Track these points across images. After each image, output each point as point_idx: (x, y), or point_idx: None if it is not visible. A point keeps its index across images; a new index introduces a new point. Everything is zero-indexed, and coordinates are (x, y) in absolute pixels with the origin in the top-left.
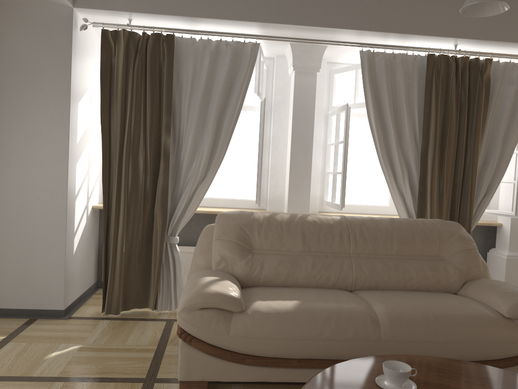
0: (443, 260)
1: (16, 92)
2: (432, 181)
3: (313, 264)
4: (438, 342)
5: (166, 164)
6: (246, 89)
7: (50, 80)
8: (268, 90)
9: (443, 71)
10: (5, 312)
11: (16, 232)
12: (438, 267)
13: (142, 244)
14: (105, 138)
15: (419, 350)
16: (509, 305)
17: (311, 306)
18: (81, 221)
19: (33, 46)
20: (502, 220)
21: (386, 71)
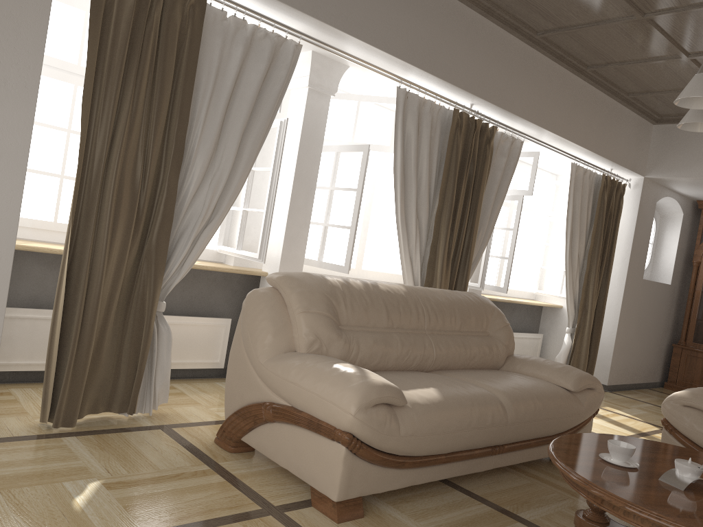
0: (490, 336)
1: None
2: (445, 249)
3: (402, 343)
4: (541, 420)
5: (173, 192)
6: (279, 103)
7: (10, 14)
8: None
9: (463, 130)
10: None
11: None
12: (491, 344)
13: (116, 313)
14: (83, 135)
15: (529, 430)
16: (572, 379)
17: (451, 392)
18: None
19: None
20: None
21: (418, 117)
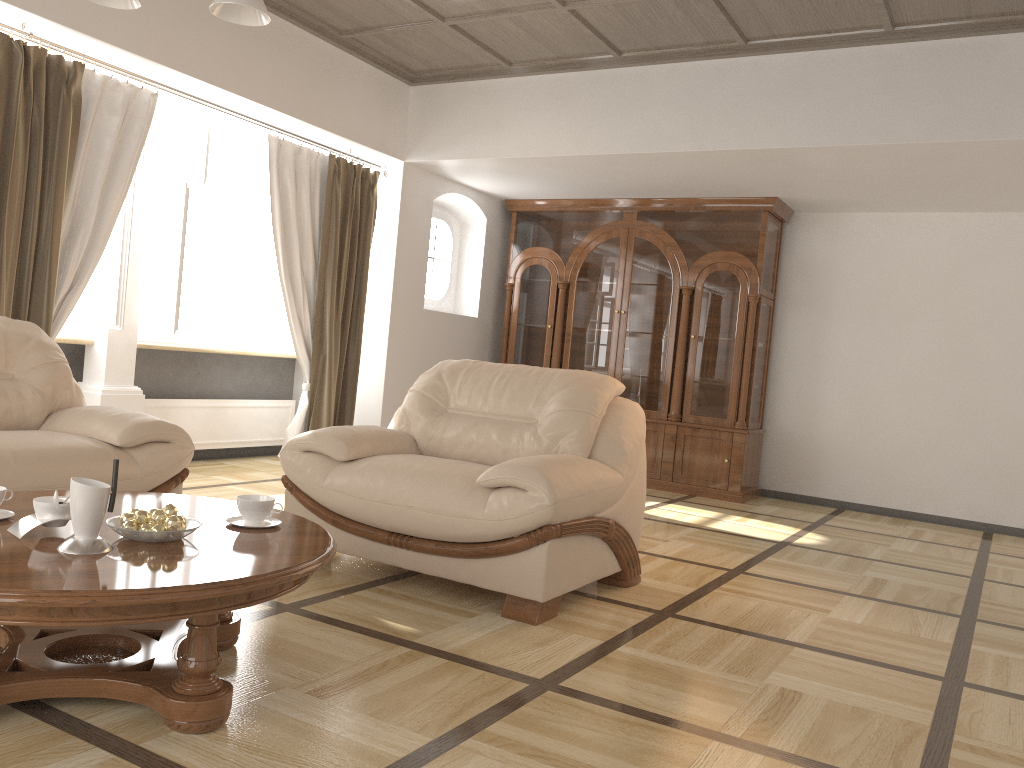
0: (14, 379)
1: None
2: None
3: None
4: (21, 489)
5: None
6: None
7: None
8: None
9: (3, 62)
10: None
11: None
12: (6, 390)
13: None
14: None
15: None
16: (121, 429)
17: None
18: None
19: None
20: (95, 334)
21: None
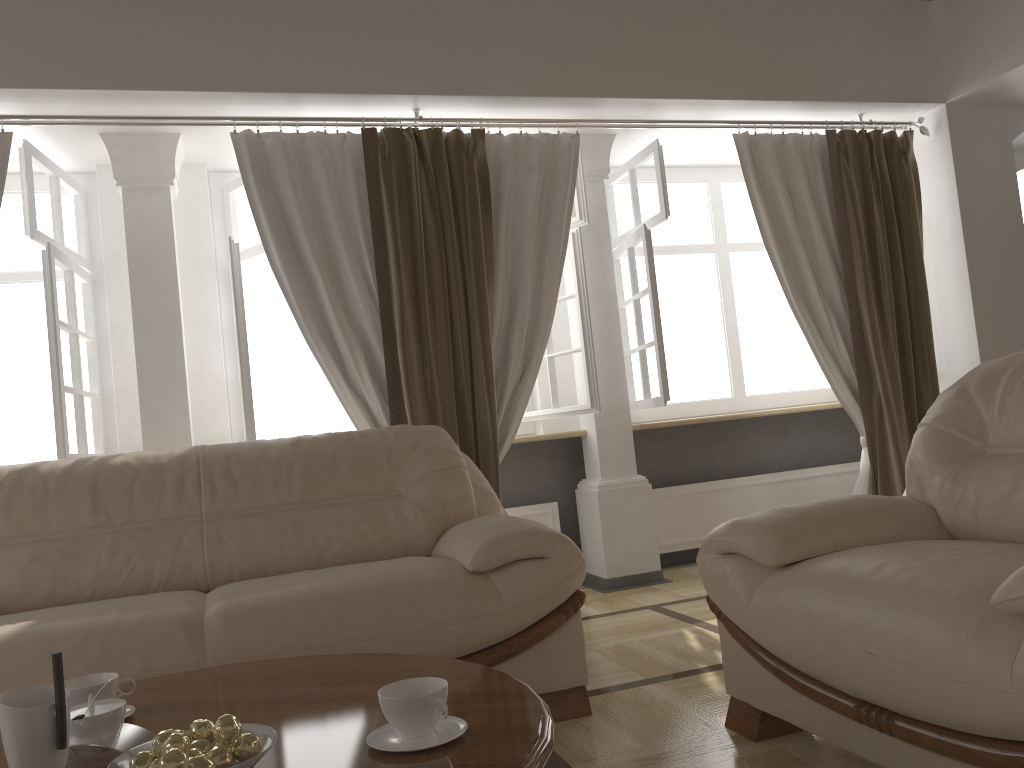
0: (399, 496)
1: None
2: (405, 361)
3: (113, 548)
4: (332, 644)
5: None
6: None
7: None
8: (95, 236)
9: (398, 157)
10: None
11: None
12: (384, 511)
13: None
14: None
15: None
16: (475, 547)
17: (56, 624)
18: None
19: None
20: (585, 423)
21: (289, 166)
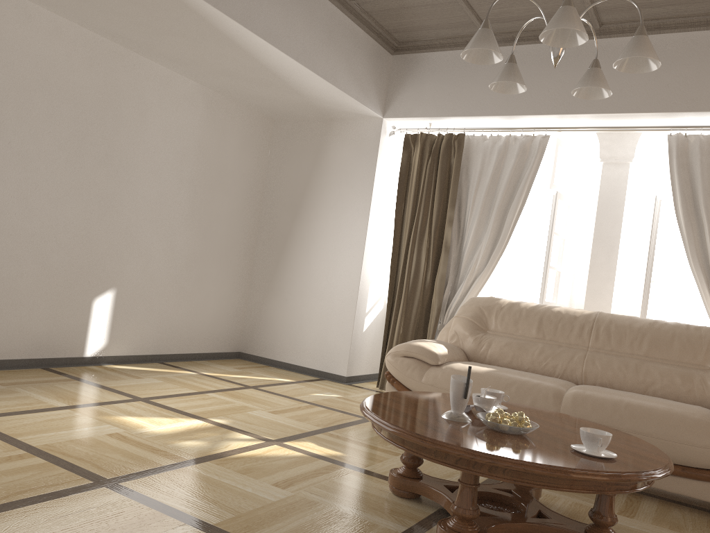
0: (708, 370)
1: (335, 189)
2: None
3: (541, 350)
4: (623, 429)
5: (446, 254)
6: (532, 182)
7: (359, 178)
8: (588, 186)
9: None
10: (305, 370)
11: (321, 304)
12: (693, 376)
13: (419, 330)
14: (398, 228)
15: None
16: None
17: (502, 373)
18: (376, 304)
19: (351, 152)
20: None
21: (701, 155)
